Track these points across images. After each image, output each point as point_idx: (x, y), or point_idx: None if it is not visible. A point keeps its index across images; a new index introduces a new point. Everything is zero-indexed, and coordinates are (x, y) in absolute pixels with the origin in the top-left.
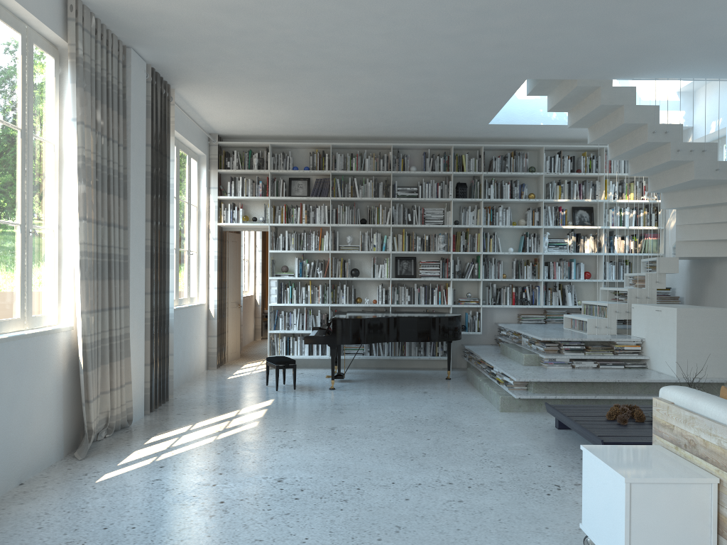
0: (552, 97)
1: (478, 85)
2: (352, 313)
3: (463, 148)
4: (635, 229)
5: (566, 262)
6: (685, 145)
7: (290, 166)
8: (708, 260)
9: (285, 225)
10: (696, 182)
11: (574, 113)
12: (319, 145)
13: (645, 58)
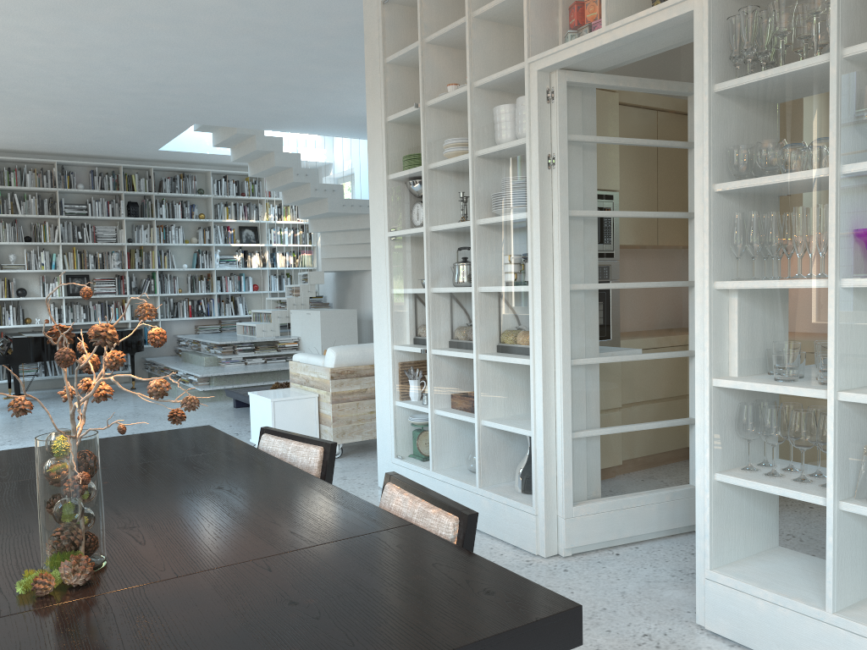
0: (217, 135)
1: (152, 124)
2: (27, 333)
3: (133, 168)
4: (294, 246)
5: (237, 276)
6: (321, 185)
7: None
8: (347, 272)
9: None
10: (331, 214)
11: (236, 151)
12: None
13: (287, 121)
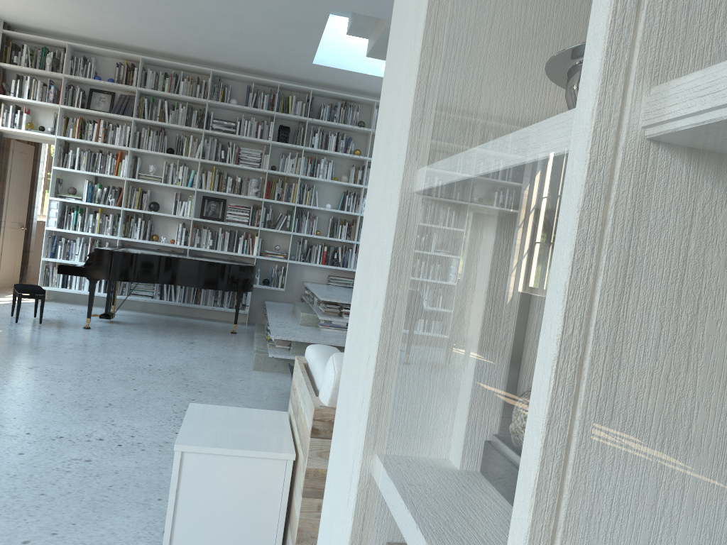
0: (371, 40)
1: (282, 7)
2: (134, 248)
3: (292, 89)
4: None
5: None
6: None
7: (91, 74)
8: None
9: (76, 140)
10: None
11: None
12: (127, 56)
13: None
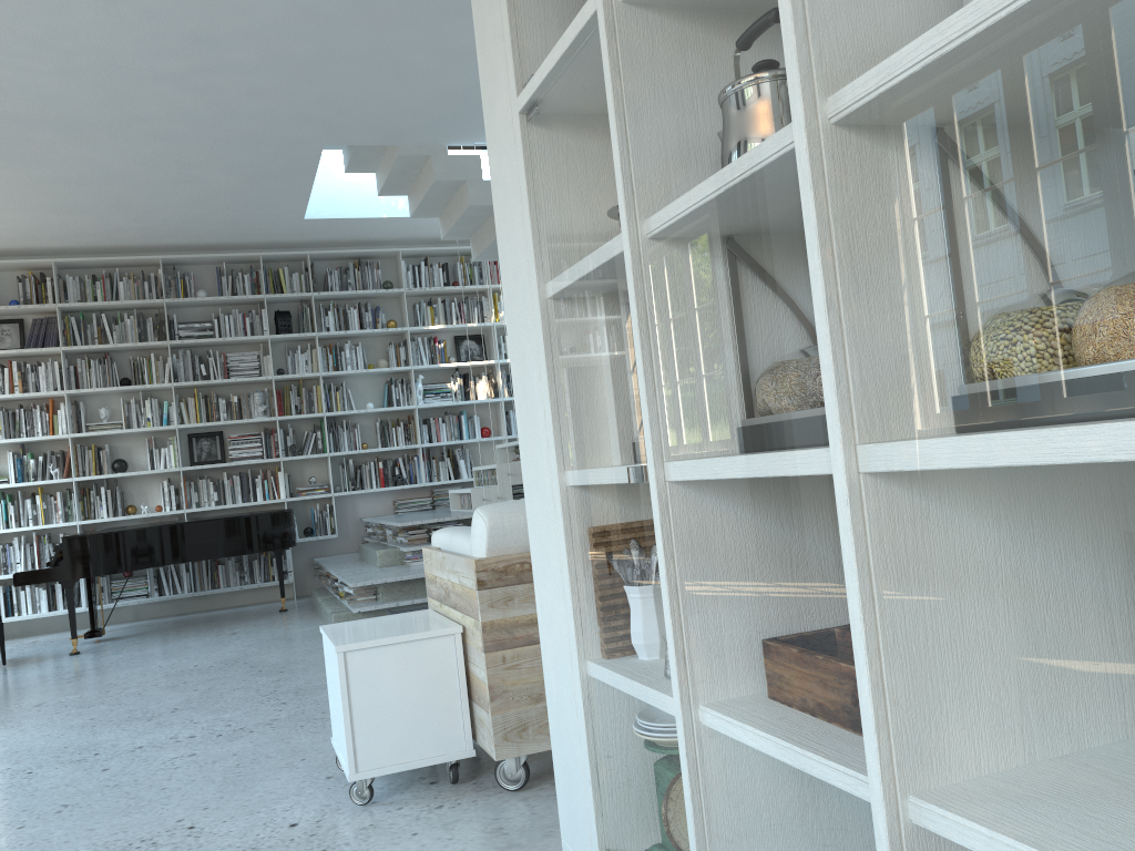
0: (380, 174)
1: (256, 156)
2: (111, 528)
3: (281, 259)
4: None
5: (454, 416)
6: None
7: None
8: None
9: None
10: None
11: (413, 197)
12: (32, 264)
13: (474, 113)
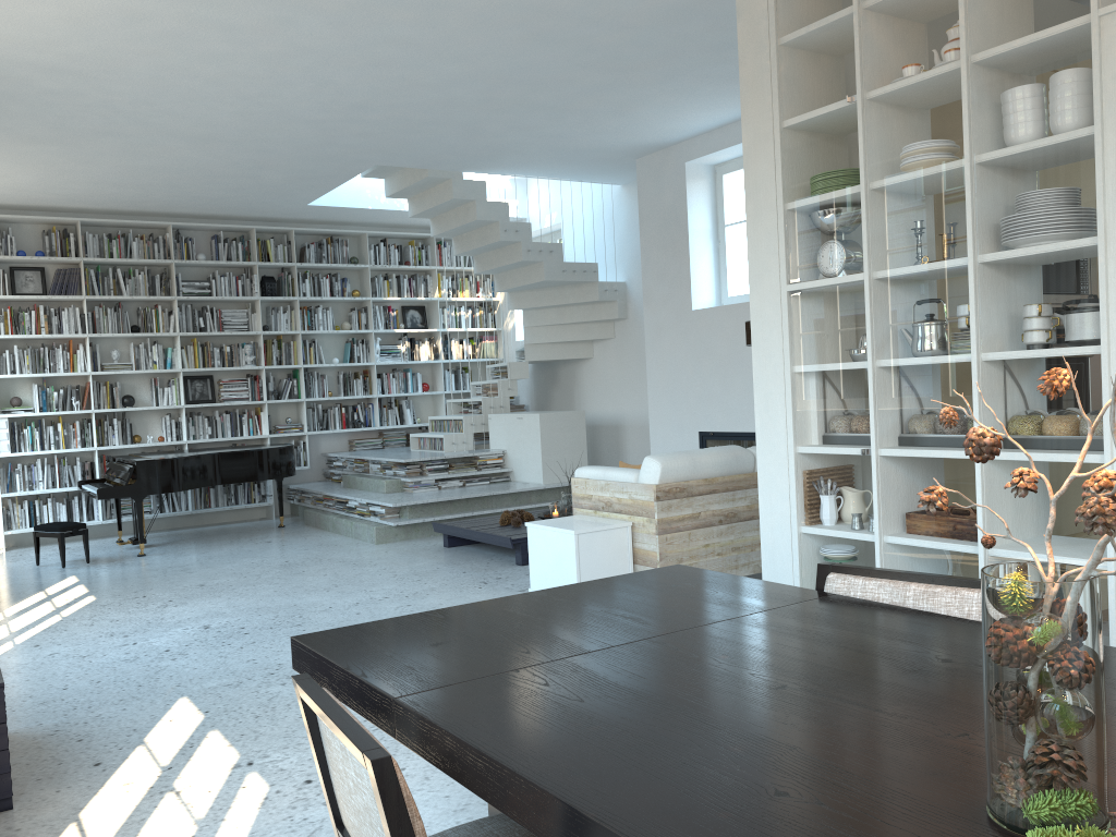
0: (393, 182)
1: (318, 166)
2: (145, 455)
3: (267, 231)
4: (472, 331)
5: (402, 372)
6: (535, 245)
7: (12, 249)
8: (552, 363)
9: (16, 337)
10: (545, 283)
11: (417, 202)
12: (59, 221)
13: (500, 157)
